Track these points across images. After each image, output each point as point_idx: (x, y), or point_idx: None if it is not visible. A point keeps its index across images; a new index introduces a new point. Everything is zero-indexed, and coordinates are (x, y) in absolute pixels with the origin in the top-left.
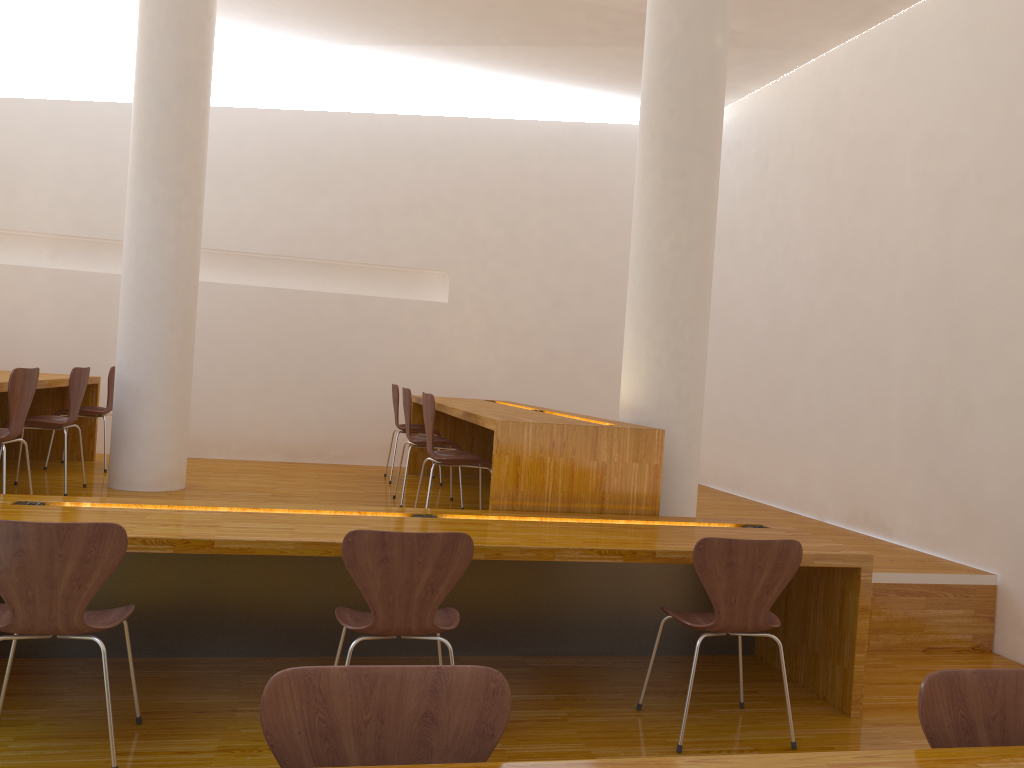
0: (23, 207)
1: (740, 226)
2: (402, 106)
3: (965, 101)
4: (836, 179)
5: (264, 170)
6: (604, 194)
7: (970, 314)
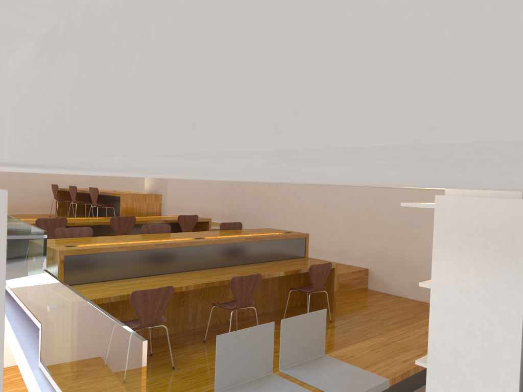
0: None
1: None
2: None
3: None
4: None
5: None
6: None
7: None
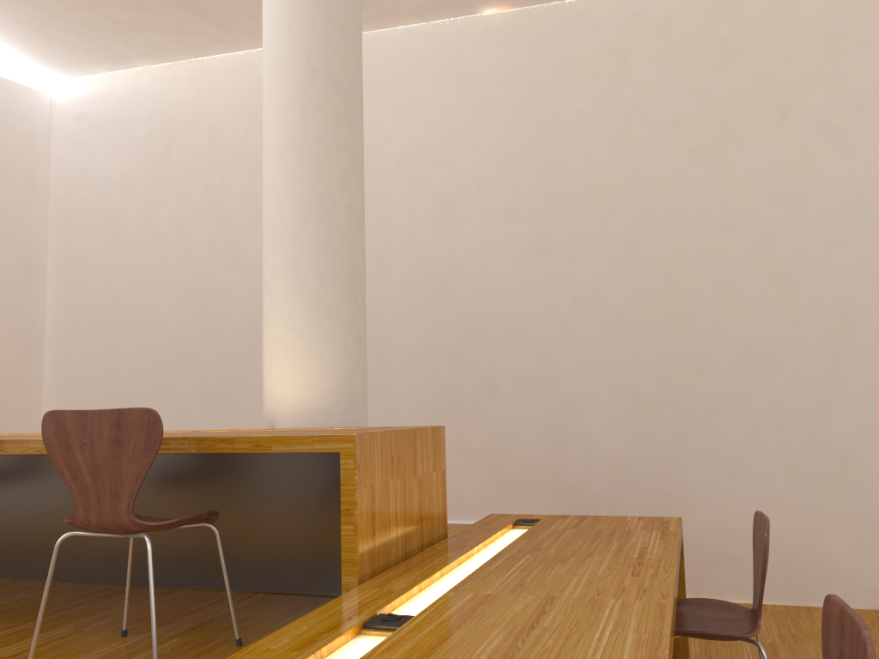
0: None
1: (126, 211)
2: None
3: (456, 124)
4: None
5: None
6: None
7: (485, 305)
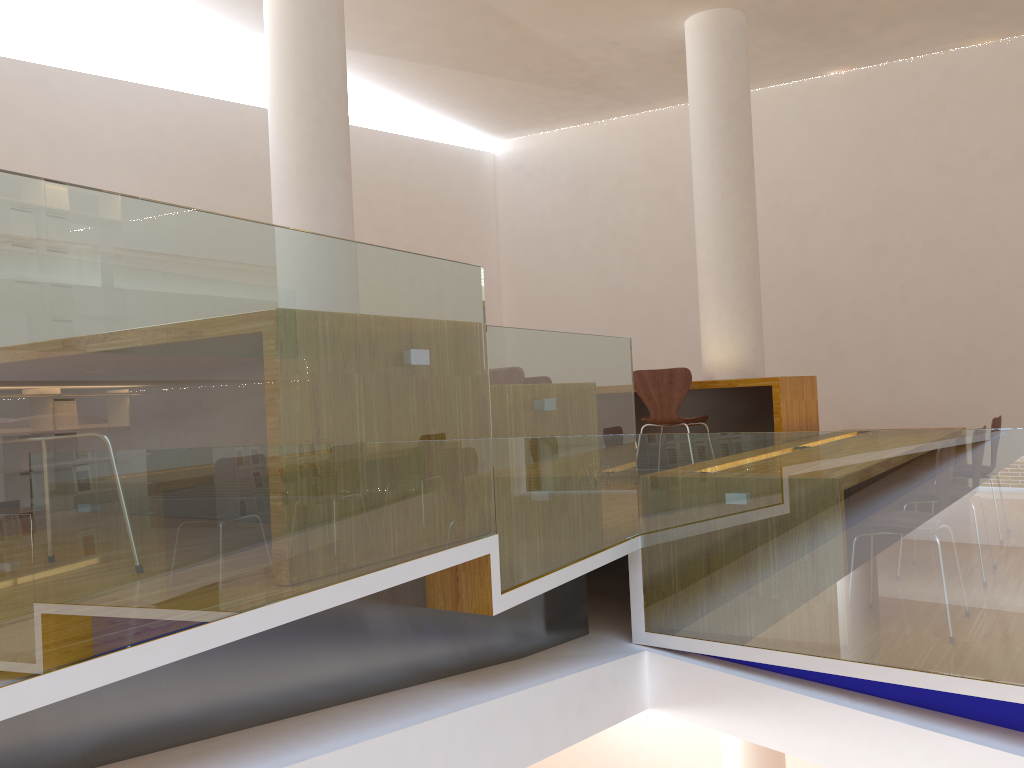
0: None
1: (557, 237)
2: None
3: (808, 161)
4: (680, 204)
5: (186, 162)
6: (441, 205)
7: (834, 295)
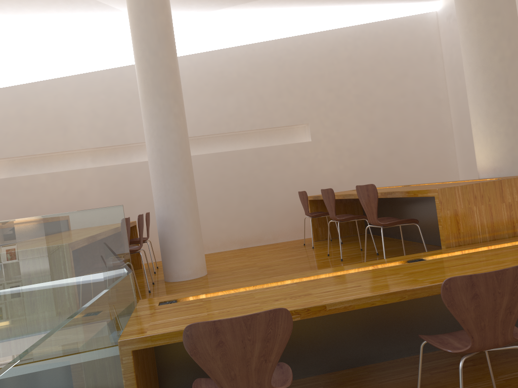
0: (73, 136)
1: None
2: (263, 37)
3: None
4: None
5: (196, 88)
6: (385, 61)
7: None
